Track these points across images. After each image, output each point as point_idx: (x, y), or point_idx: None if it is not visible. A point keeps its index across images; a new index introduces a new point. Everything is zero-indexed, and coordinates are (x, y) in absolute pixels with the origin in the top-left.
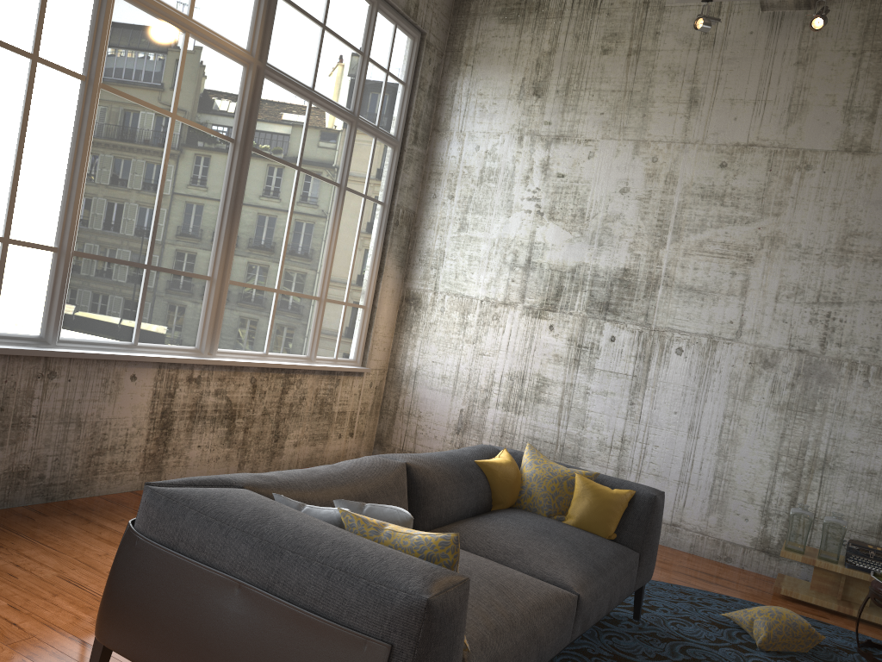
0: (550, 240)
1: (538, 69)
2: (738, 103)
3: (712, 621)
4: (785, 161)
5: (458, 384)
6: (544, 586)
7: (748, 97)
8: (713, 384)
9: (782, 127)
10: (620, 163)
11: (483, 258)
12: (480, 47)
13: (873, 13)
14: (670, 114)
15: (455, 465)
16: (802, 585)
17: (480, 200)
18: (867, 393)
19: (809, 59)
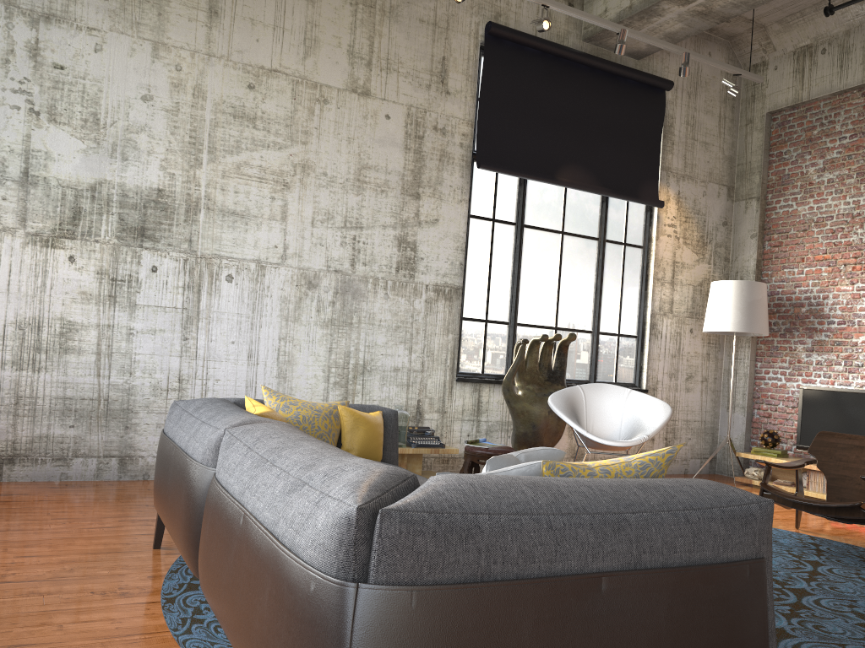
0: (55, 148)
1: None
2: (259, 24)
3: None
4: (307, 92)
5: None
6: None
7: (267, 21)
8: (266, 309)
9: (301, 58)
10: (138, 65)
11: None
12: None
13: None
14: (190, 19)
15: None
16: None
17: None
18: (388, 304)
19: None
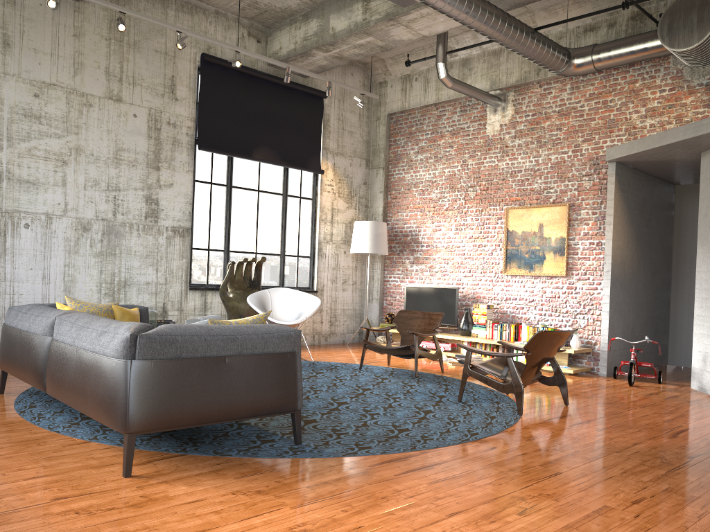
0: None
1: None
2: (40, 53)
3: None
4: (77, 99)
5: None
6: None
7: (46, 50)
8: (54, 246)
9: (71, 76)
10: None
11: None
12: None
13: (113, 17)
14: None
15: None
16: None
17: None
18: (140, 240)
19: (81, 34)
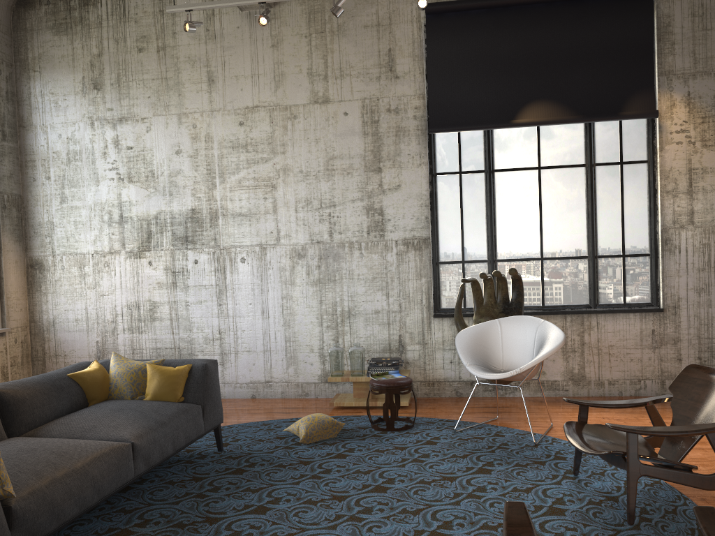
0: (134, 197)
1: (93, 68)
2: (241, 78)
3: (278, 436)
4: (280, 115)
5: (90, 323)
6: (102, 443)
7: (246, 73)
8: (270, 278)
9: (273, 91)
10: (171, 132)
11: (86, 221)
12: (42, 56)
13: (311, 7)
14: (197, 91)
15: (46, 382)
16: (349, 396)
17: (72, 176)
18: (363, 261)
19: (279, 42)
